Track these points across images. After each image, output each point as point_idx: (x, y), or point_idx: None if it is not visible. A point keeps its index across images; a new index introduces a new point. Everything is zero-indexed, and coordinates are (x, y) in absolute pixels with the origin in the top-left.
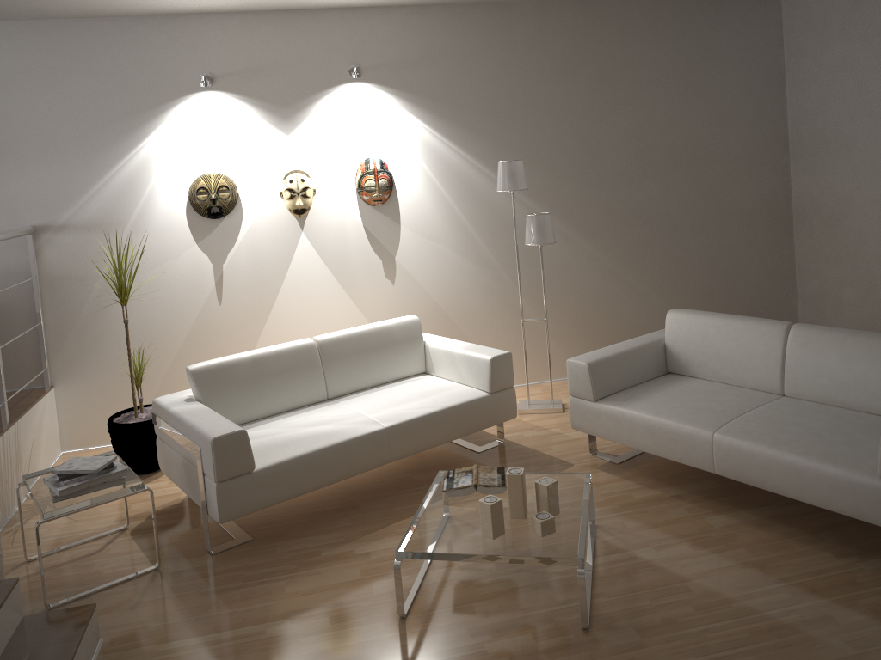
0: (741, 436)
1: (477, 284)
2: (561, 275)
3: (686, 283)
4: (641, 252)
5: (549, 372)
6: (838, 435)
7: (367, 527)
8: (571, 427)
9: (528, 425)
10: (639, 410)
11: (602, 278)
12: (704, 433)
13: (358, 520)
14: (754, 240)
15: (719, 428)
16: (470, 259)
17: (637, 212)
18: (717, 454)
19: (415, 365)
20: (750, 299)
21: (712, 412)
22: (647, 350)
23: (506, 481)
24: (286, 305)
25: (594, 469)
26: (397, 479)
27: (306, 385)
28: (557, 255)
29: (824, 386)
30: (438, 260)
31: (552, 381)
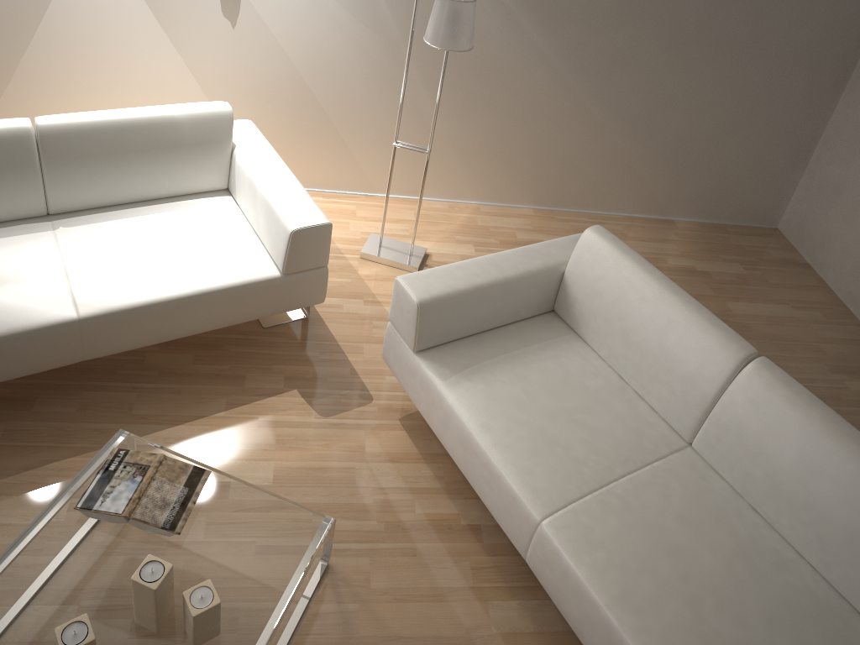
0: (578, 551)
1: (362, 57)
2: (489, 71)
3: (664, 122)
4: (616, 66)
5: (415, 218)
6: (728, 617)
7: (15, 458)
8: (382, 357)
9: (360, 287)
10: (464, 406)
11: (547, 89)
12: (529, 510)
13: (13, 436)
14: (785, 87)
15: (556, 512)
16: (357, 18)
17: (633, 8)
18: (535, 548)
19: (211, 180)
20: (741, 161)
21: (565, 460)
22: (531, 282)
23: (184, 515)
24: (64, 21)
25: (394, 421)
26: (123, 355)
27: (7, 194)
28: (491, 42)
29: (754, 478)
30: (308, 8)
31: (438, 200)
